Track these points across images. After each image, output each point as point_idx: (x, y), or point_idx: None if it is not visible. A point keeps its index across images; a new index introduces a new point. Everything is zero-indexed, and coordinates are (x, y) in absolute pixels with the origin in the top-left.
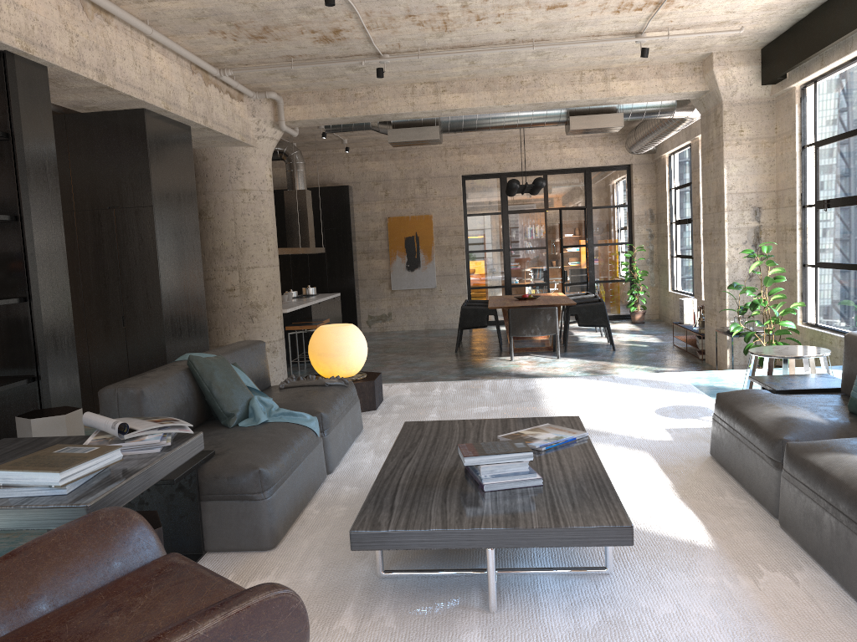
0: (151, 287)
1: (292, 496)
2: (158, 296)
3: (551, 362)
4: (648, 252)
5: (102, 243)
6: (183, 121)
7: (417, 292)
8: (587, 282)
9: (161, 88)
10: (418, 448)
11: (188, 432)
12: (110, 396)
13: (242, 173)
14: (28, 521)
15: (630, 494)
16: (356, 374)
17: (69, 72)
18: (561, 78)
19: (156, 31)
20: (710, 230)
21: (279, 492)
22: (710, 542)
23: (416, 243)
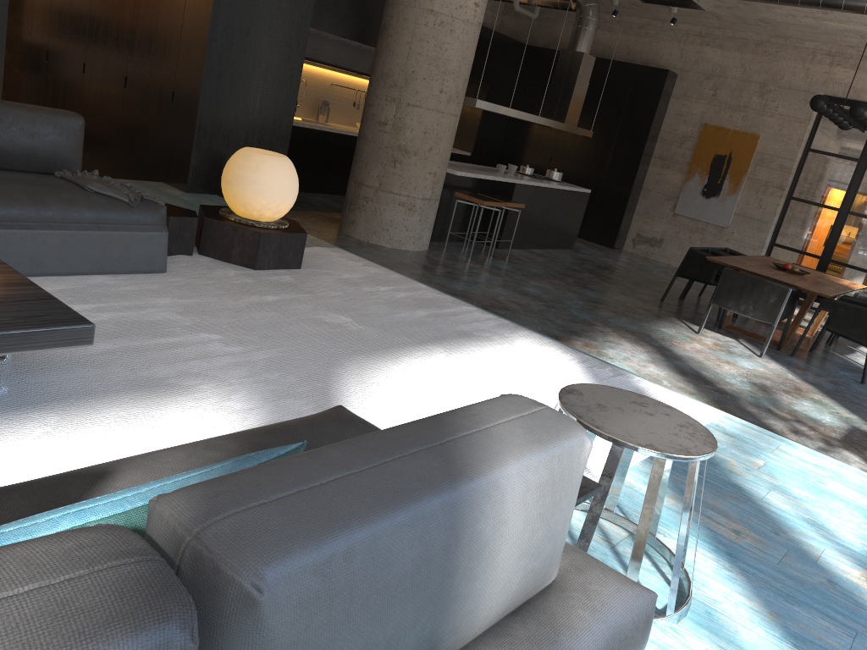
0: (197, 66)
1: None
2: (200, 78)
3: (741, 356)
4: None
5: (175, 6)
6: None
7: (703, 225)
8: None
9: None
10: None
11: None
12: None
13: None
14: None
15: None
16: (274, 222)
17: None
18: None
19: None
20: None
21: None
22: None
23: (725, 166)
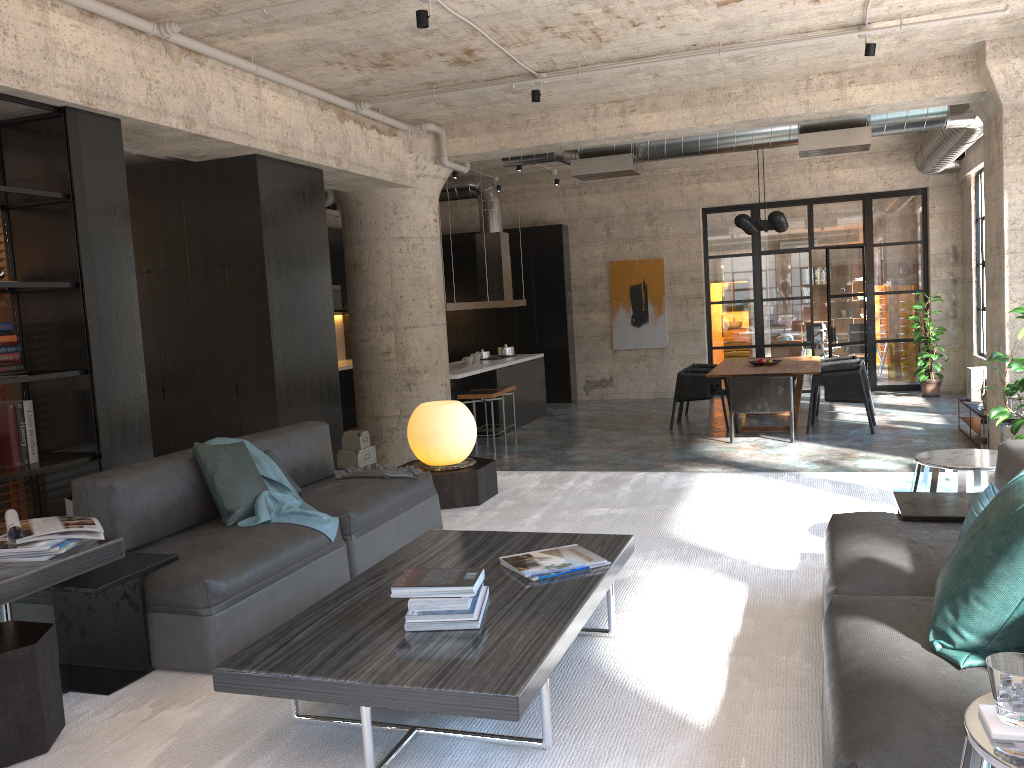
0: (263, 353)
1: (267, 611)
2: (271, 363)
3: (780, 447)
4: (949, 303)
5: (215, 304)
6: (310, 165)
7: (644, 352)
8: (864, 342)
9: (275, 130)
10: (402, 566)
11: (98, 538)
12: (80, 488)
13: (399, 218)
14: None
15: (672, 642)
16: (464, 460)
17: (147, 122)
18: (782, 87)
19: (262, 67)
20: (992, 278)
21: (237, 608)
22: (708, 720)
23: (643, 293)
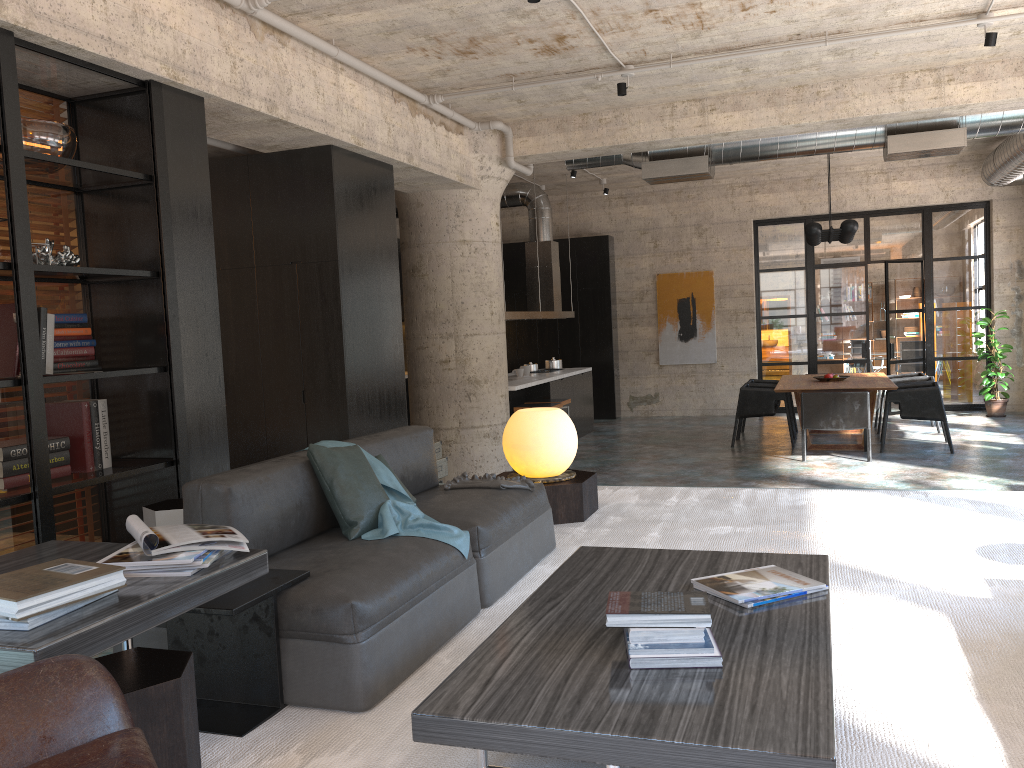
0: (334, 356)
1: (409, 638)
2: (342, 367)
3: (858, 465)
4: (1013, 320)
5: (283, 304)
6: (382, 159)
7: (691, 368)
8: (923, 360)
9: (352, 120)
10: (575, 588)
11: (242, 550)
12: (193, 493)
13: (461, 221)
14: None
15: (897, 682)
16: (563, 473)
17: (230, 103)
18: (874, 85)
19: (342, 52)
20: None
21: (382, 634)
22: None
23: (691, 307)
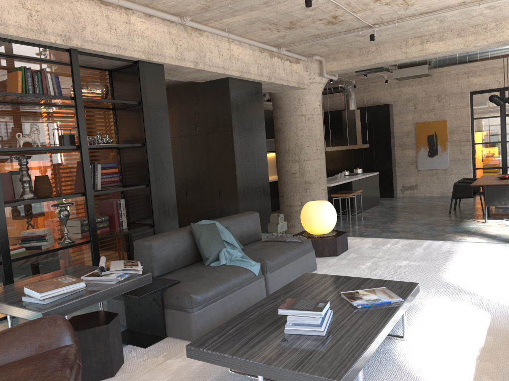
0: (232, 175)
1: (221, 311)
2: (235, 180)
3: None
4: None
5: (209, 151)
6: (255, 80)
7: (435, 171)
8: None
9: (237, 64)
10: (289, 293)
11: (139, 273)
12: (137, 245)
13: (301, 105)
14: (25, 315)
15: (440, 347)
16: (330, 232)
17: (175, 65)
18: None
19: (230, 34)
20: None
21: (206, 309)
22: None
23: (435, 139)
